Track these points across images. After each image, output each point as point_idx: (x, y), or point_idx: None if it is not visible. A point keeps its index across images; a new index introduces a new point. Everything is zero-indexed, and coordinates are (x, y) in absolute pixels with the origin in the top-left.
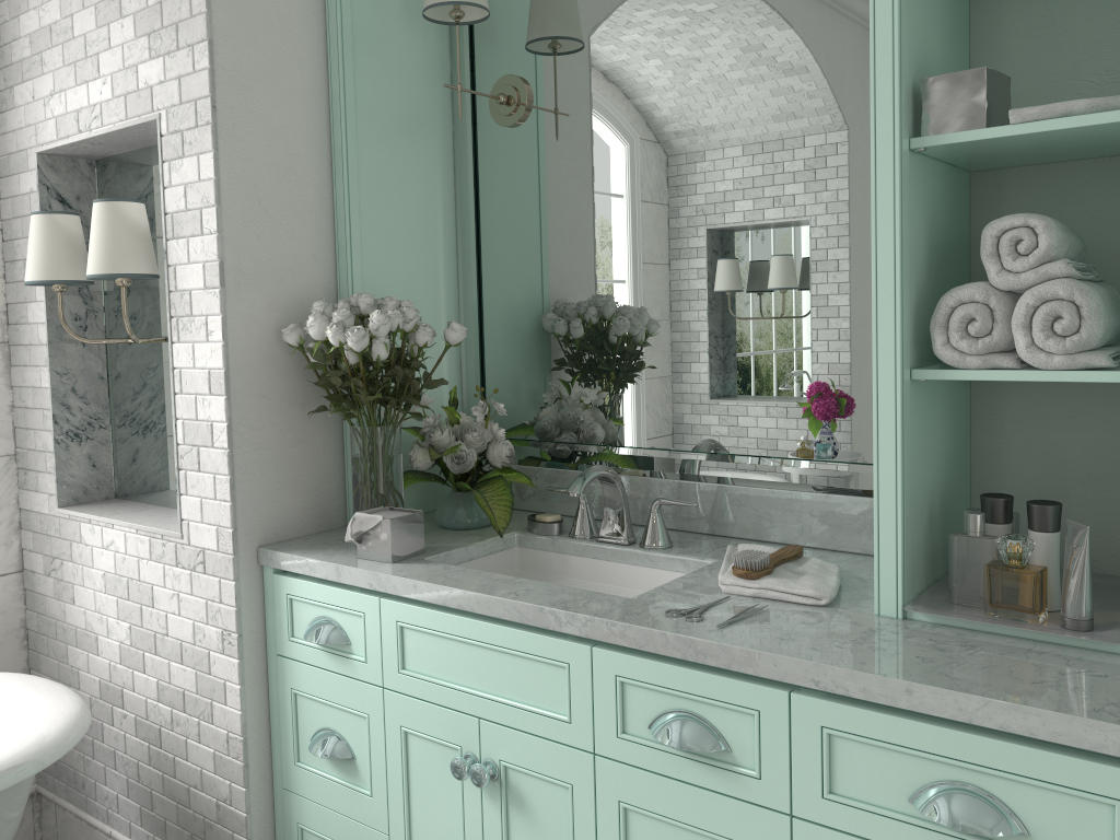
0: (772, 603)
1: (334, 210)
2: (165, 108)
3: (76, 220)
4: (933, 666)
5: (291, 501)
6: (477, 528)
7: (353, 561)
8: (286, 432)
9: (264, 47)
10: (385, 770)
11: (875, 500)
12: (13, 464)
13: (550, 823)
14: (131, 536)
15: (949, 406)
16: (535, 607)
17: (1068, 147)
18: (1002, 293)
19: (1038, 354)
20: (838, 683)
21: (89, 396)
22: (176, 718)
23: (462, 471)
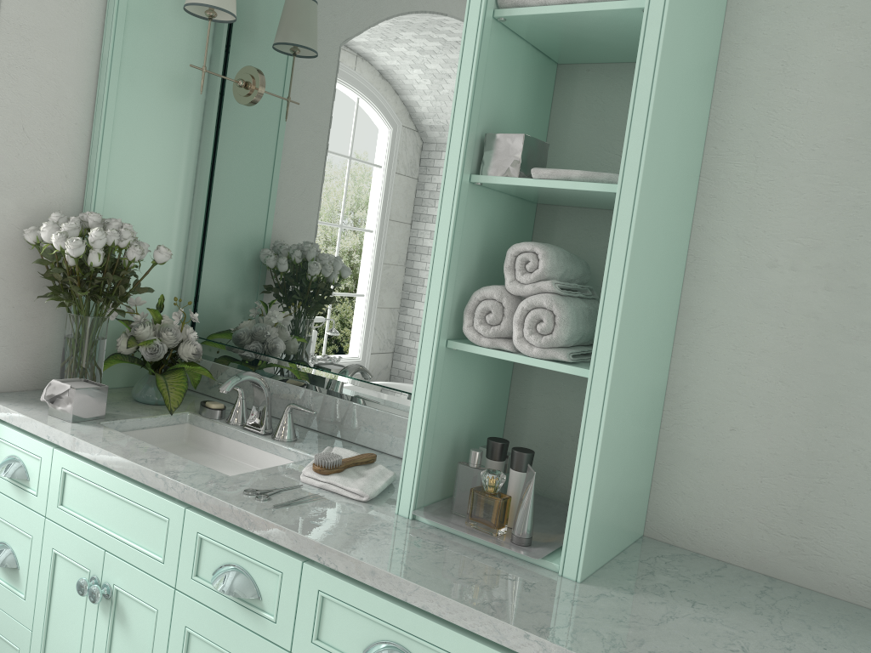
0: (330, 494)
1: (90, 144)
2: None
3: None
4: (401, 557)
5: (14, 362)
6: (161, 405)
7: (43, 417)
8: (18, 308)
9: (47, 10)
10: (37, 581)
11: (408, 430)
12: None
13: (140, 636)
14: None
15: (489, 369)
16: (153, 473)
17: (584, 200)
18: (512, 296)
19: (524, 344)
20: (332, 560)
21: None
22: None
23: (153, 360)
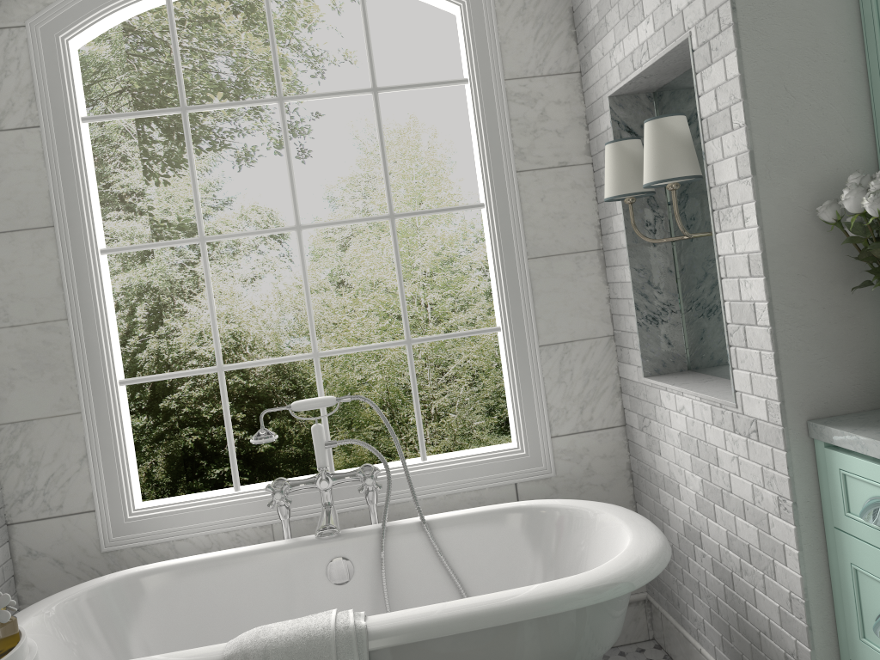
0: None
1: (867, 80)
2: (694, 25)
3: (637, 143)
4: None
5: (839, 377)
6: None
7: None
8: (829, 309)
9: None
10: None
11: None
12: (612, 342)
13: None
14: (696, 403)
15: None
16: None
17: None
18: None
19: None
20: None
21: (660, 286)
22: (743, 567)
23: None
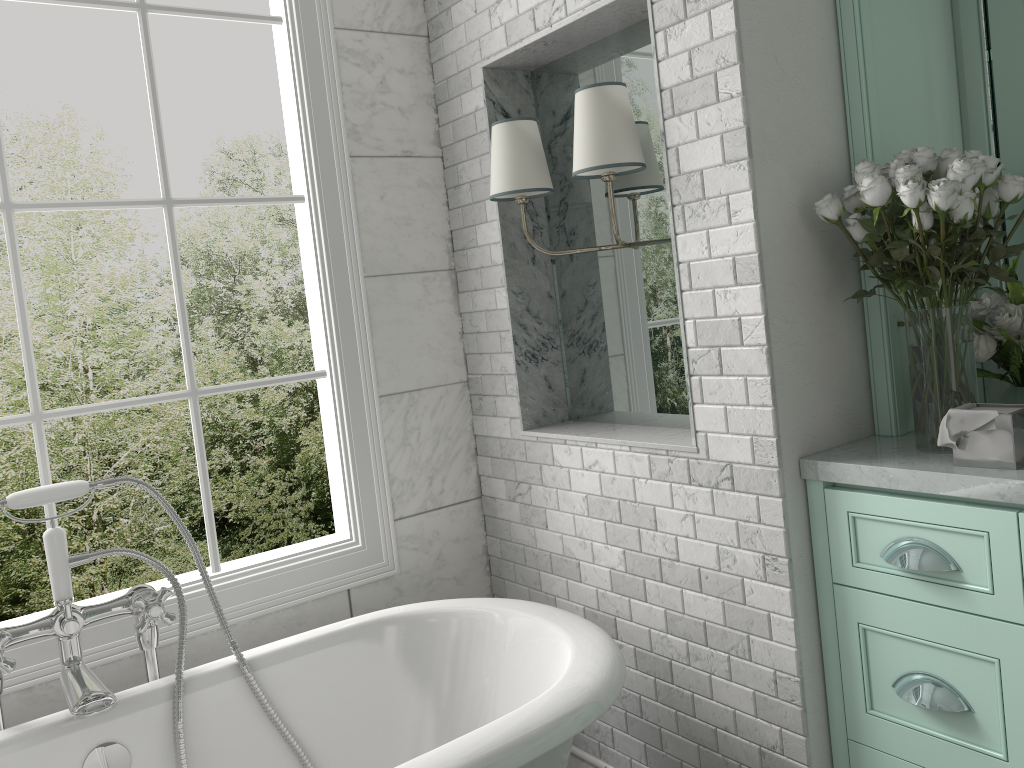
0: None
1: (840, 66)
2: None
3: (535, 126)
4: None
5: (823, 405)
6: None
7: (955, 469)
8: (814, 325)
9: None
10: None
11: None
12: (466, 391)
13: None
14: (622, 454)
15: None
16: None
17: None
18: None
19: None
20: None
21: (540, 315)
22: (694, 651)
23: None
